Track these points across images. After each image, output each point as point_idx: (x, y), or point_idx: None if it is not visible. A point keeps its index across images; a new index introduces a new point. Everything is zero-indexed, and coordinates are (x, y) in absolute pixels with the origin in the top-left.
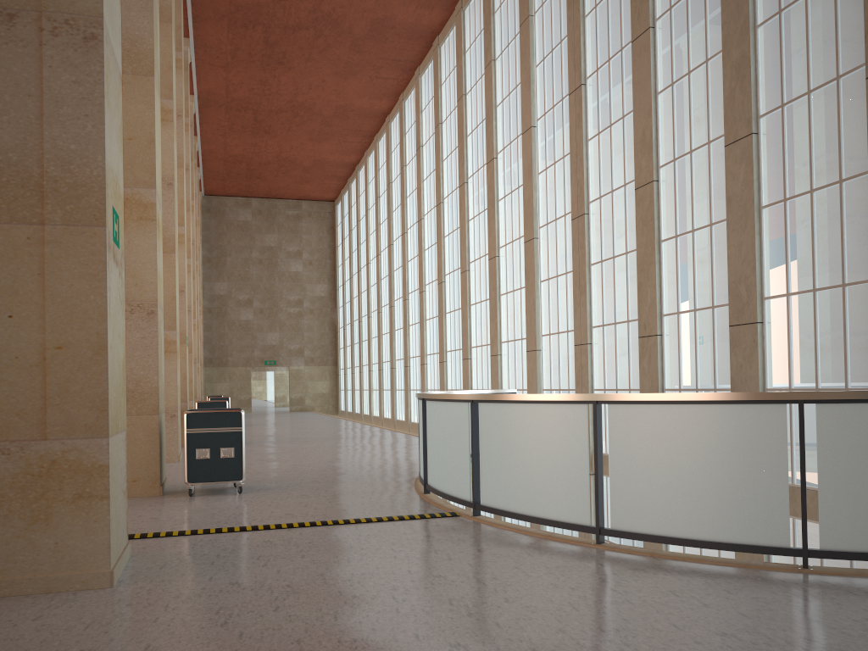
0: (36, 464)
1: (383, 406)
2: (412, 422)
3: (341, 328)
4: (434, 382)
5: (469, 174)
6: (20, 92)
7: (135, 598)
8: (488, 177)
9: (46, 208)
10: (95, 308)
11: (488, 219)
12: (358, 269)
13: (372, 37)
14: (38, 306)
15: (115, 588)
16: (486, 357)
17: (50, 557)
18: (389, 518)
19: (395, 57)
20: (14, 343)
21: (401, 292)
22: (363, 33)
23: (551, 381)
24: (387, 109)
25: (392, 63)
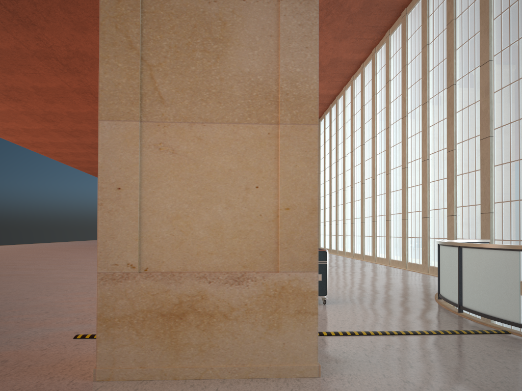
0: (271, 288)
1: (354, 246)
2: (377, 257)
3: (321, 197)
4: (396, 232)
5: (430, 96)
6: (265, 34)
7: (346, 389)
8: (448, 97)
9: (280, 113)
10: (310, 181)
11: (447, 125)
12: (336, 160)
13: (362, 12)
14: (274, 180)
15: (322, 378)
16: (443, 216)
17: (280, 353)
18: (459, 332)
19: (374, 24)
20: (259, 205)
21: (370, 174)
22: (356, 10)
23: (502, 234)
24: (363, 59)
25: (372, 29)
